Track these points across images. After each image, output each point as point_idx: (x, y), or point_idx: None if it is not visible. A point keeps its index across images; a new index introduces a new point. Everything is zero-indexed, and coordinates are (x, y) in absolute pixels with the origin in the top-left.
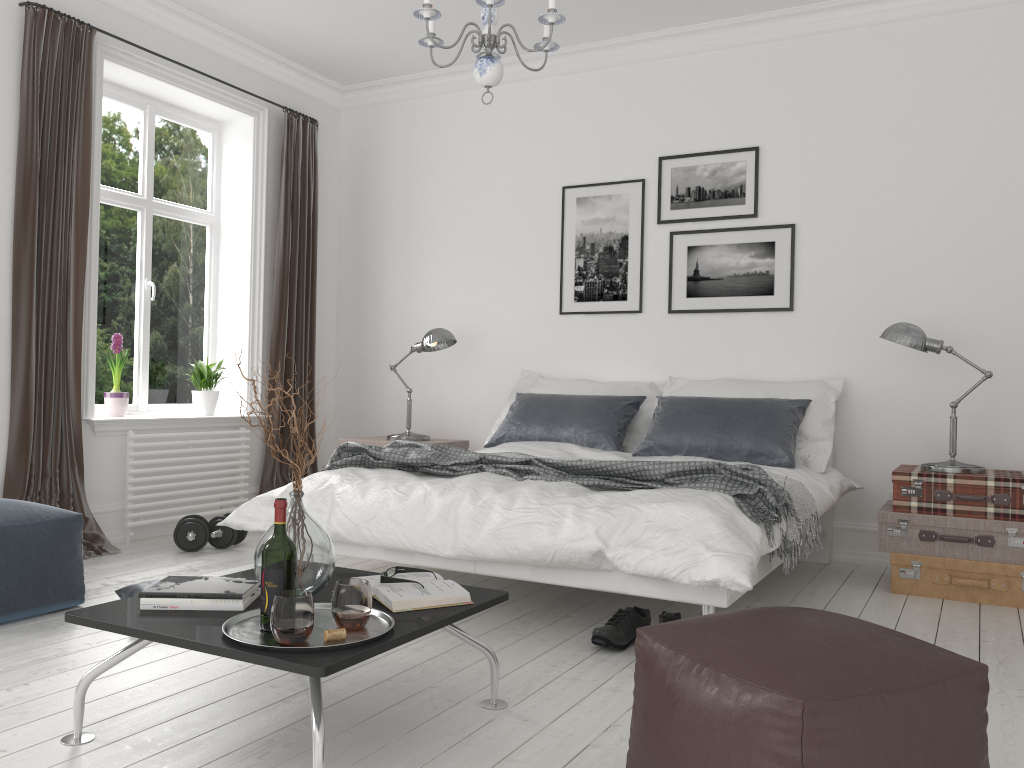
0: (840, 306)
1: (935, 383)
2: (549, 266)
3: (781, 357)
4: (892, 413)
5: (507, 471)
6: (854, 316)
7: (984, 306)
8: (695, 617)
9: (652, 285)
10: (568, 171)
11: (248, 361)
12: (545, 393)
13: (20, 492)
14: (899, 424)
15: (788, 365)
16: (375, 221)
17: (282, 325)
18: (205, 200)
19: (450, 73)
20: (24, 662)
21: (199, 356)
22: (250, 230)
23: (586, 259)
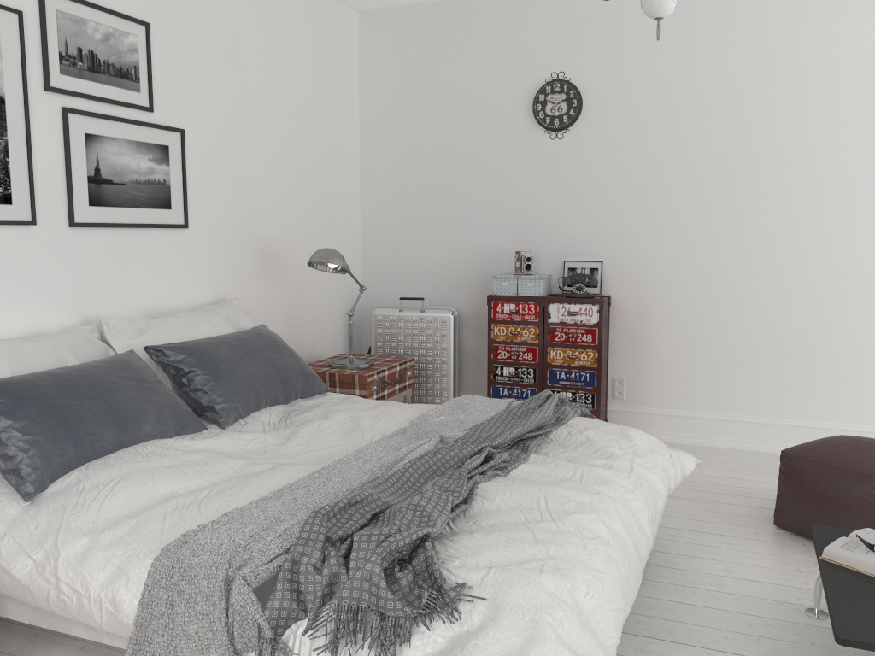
0: (218, 224)
1: (271, 294)
2: None
3: (180, 280)
4: None
5: (495, 471)
6: (227, 235)
7: (289, 228)
8: (874, 464)
9: (45, 183)
10: None
11: None
12: None
13: None
14: None
15: (186, 288)
16: None
17: None
18: None
19: None
20: None
21: None
22: None
23: None
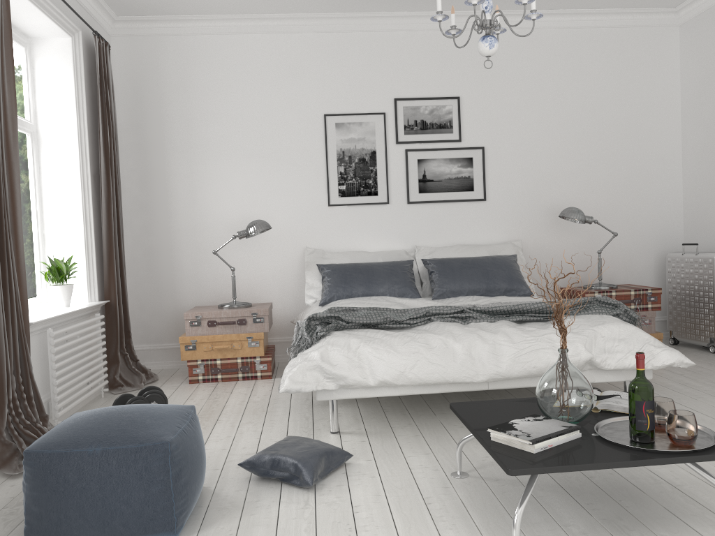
0: (512, 197)
1: (564, 240)
2: (317, 171)
3: (480, 229)
4: (543, 259)
5: (453, 319)
6: (520, 203)
7: (585, 196)
8: None
9: (395, 185)
10: (327, 103)
11: (85, 255)
12: (340, 263)
13: (1, 402)
14: (547, 265)
15: (484, 234)
16: (156, 133)
17: (110, 222)
18: (24, 110)
19: (223, 19)
20: (305, 535)
21: (33, 254)
22: (77, 139)
23: (346, 167)
